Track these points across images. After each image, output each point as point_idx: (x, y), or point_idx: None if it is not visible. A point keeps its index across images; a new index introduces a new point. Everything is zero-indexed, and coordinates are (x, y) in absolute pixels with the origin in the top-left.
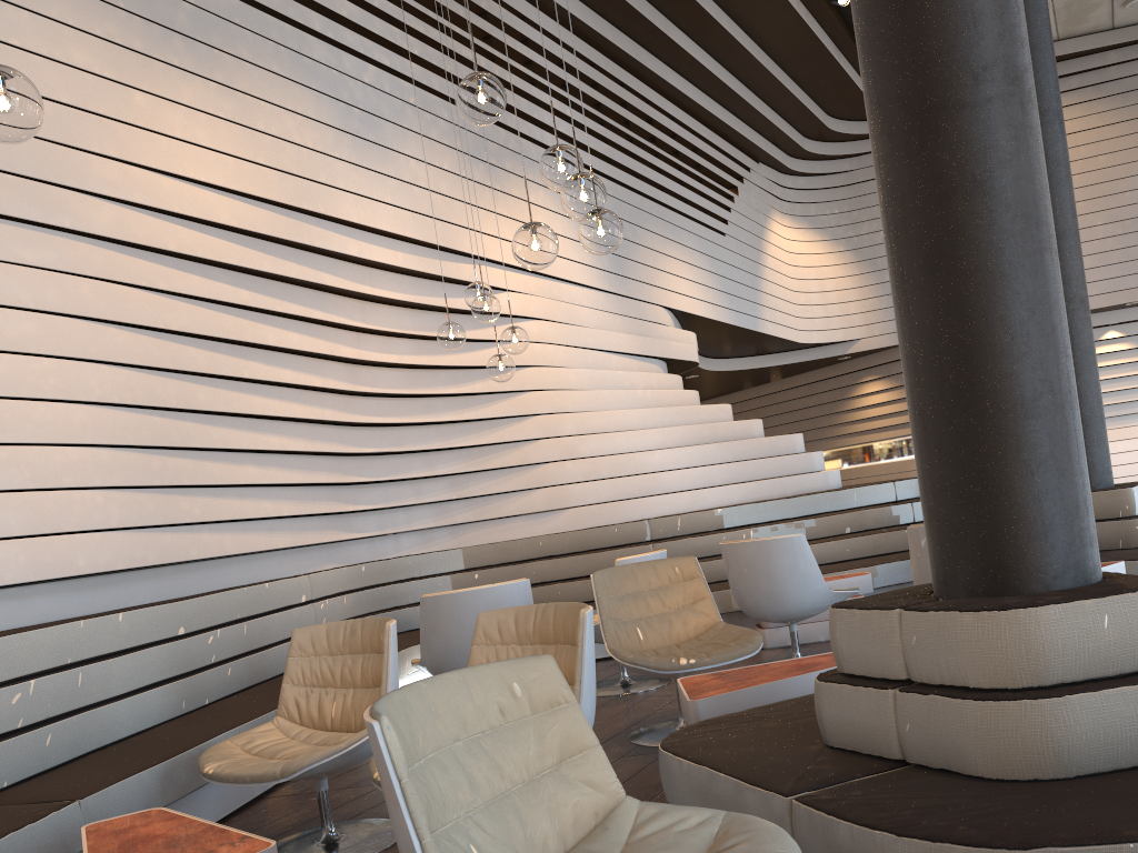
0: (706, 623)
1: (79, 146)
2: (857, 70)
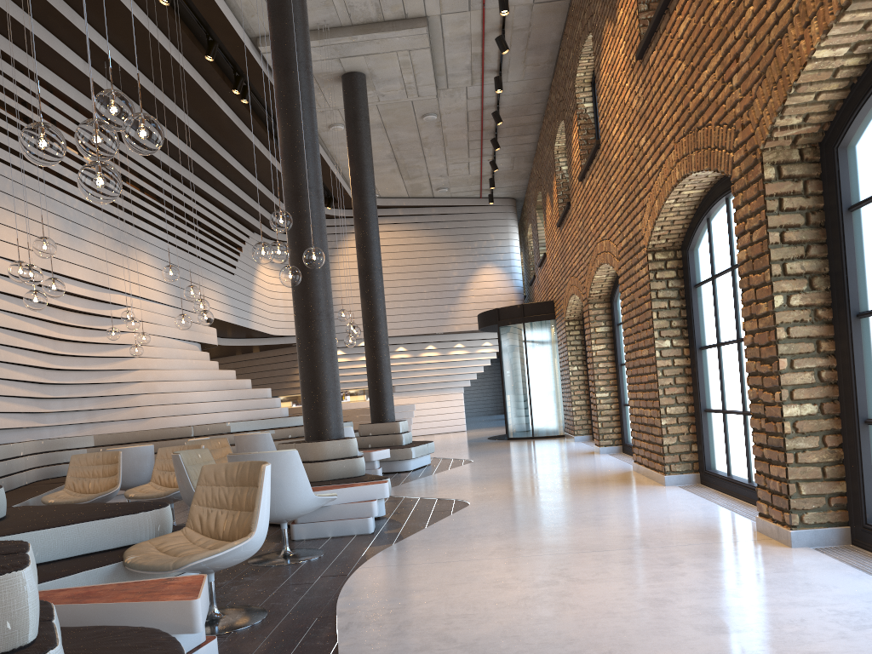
0: None
1: None
2: None
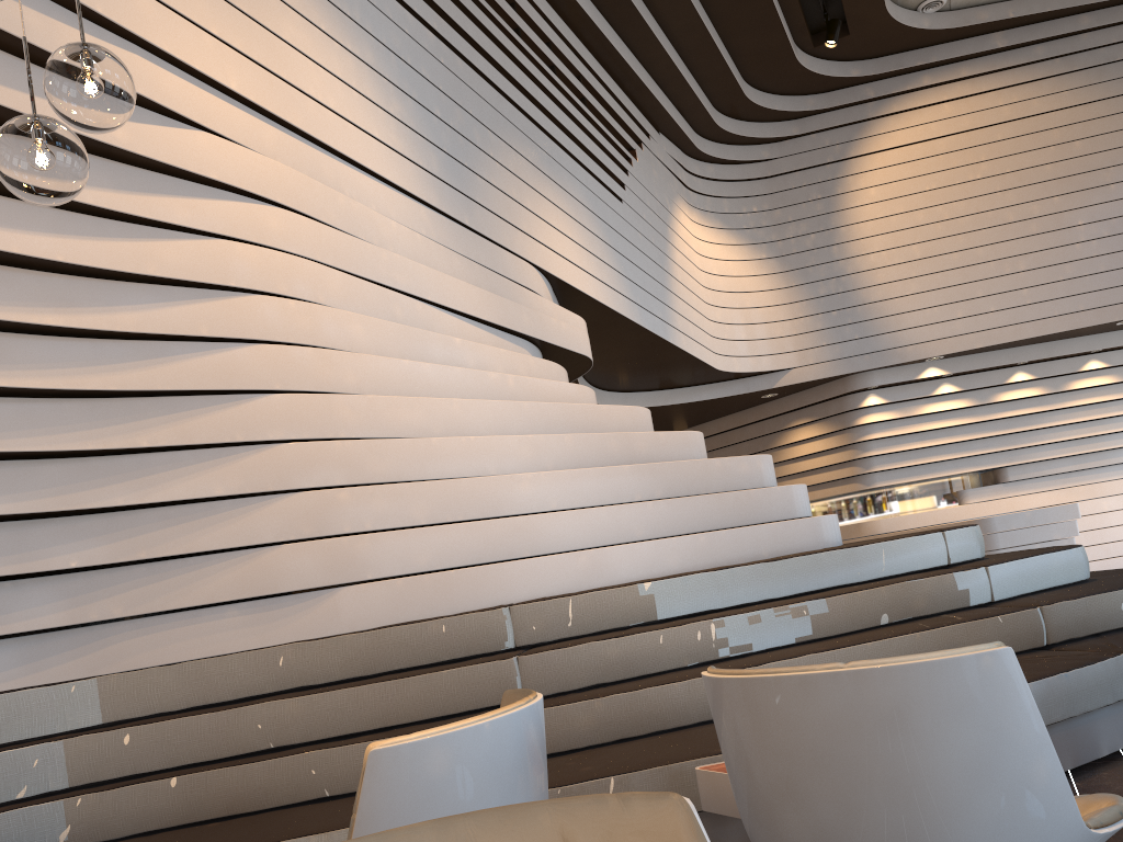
0: None
1: None
2: (784, 12)
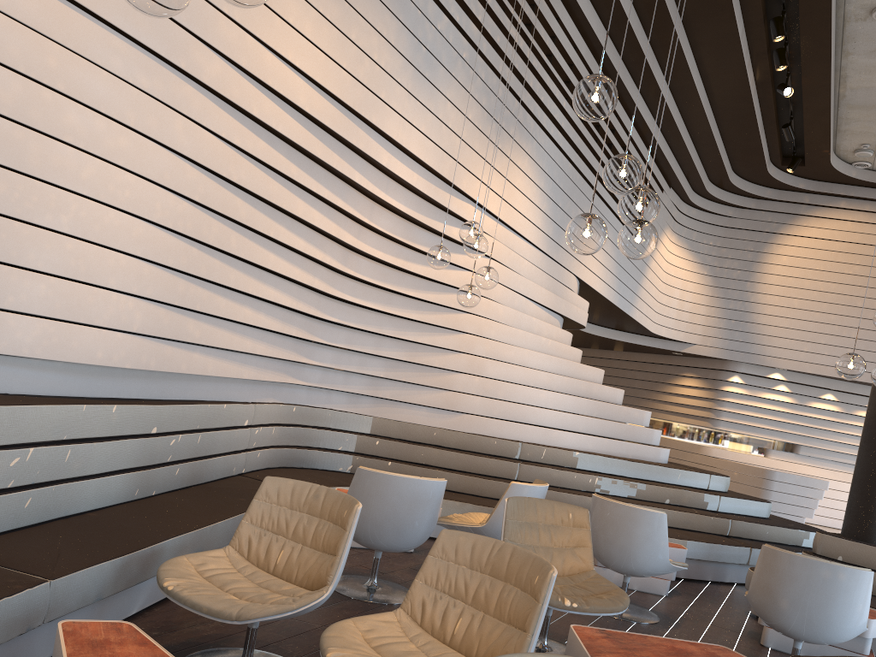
0: (580, 567)
1: (214, 2)
2: (768, 146)
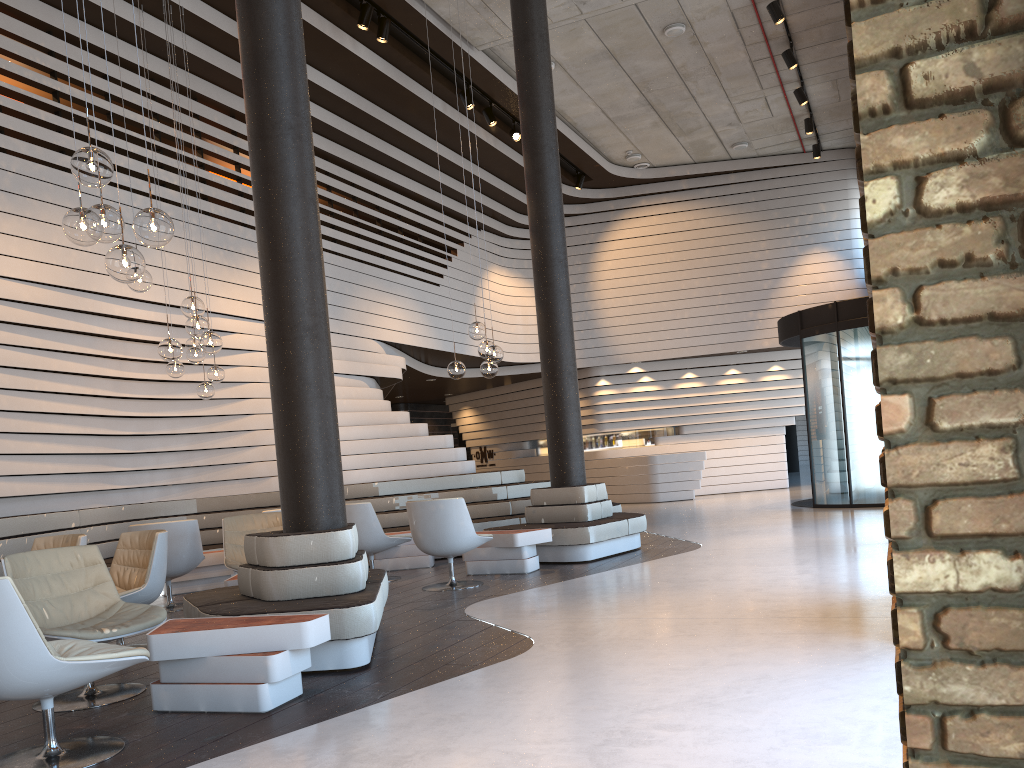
0: None
1: None
2: None
